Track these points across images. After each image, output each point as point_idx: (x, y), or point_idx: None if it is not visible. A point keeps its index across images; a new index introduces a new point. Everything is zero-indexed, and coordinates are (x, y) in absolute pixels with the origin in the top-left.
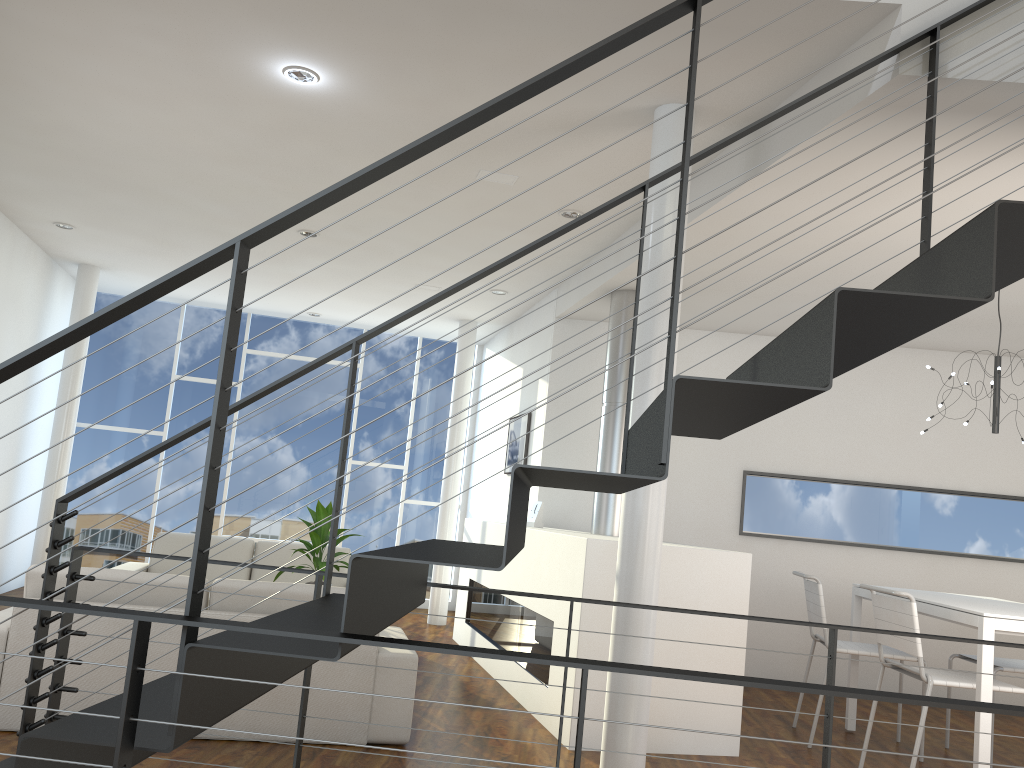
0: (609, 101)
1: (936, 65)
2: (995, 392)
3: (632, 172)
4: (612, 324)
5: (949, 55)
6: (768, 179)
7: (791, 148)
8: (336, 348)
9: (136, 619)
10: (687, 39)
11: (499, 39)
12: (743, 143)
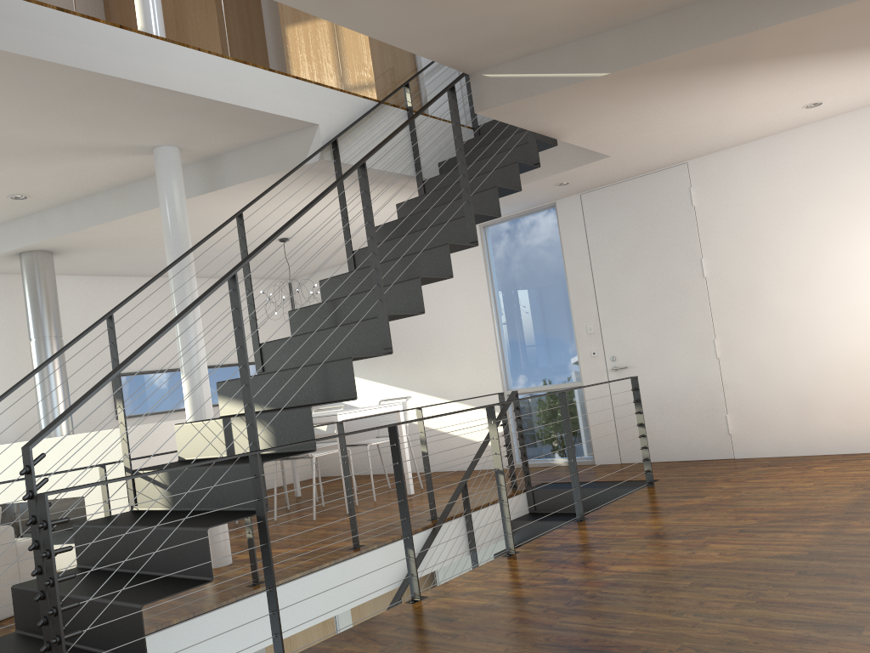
0: (132, 140)
1: (339, 157)
2: (292, 302)
3: (101, 176)
4: (30, 277)
5: (339, 151)
6: (219, 193)
7: (246, 180)
8: (102, 319)
9: (258, 453)
10: (211, 121)
11: (98, 105)
12: (196, 169)
